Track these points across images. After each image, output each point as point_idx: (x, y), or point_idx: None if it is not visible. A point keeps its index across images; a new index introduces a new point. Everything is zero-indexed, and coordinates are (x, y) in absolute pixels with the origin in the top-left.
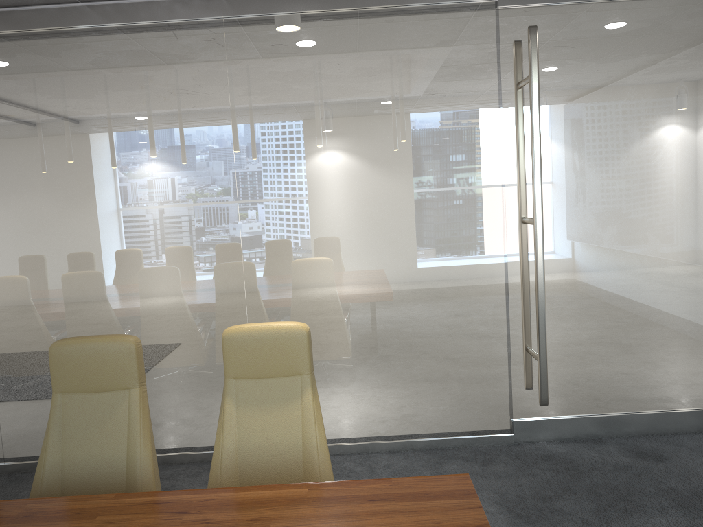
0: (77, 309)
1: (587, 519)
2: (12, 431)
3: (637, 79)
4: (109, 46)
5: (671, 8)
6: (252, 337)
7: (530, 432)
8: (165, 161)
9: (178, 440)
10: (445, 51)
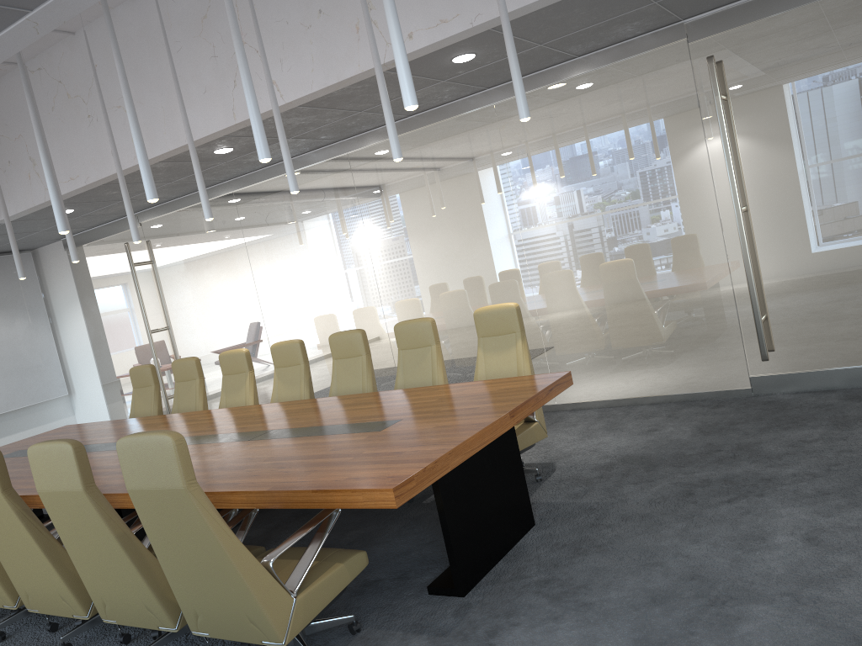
0: (433, 313)
1: (749, 432)
2: None
3: (824, 71)
4: (429, 139)
5: (848, 1)
6: (487, 313)
7: (767, 386)
8: (471, 208)
9: None
10: (650, 89)
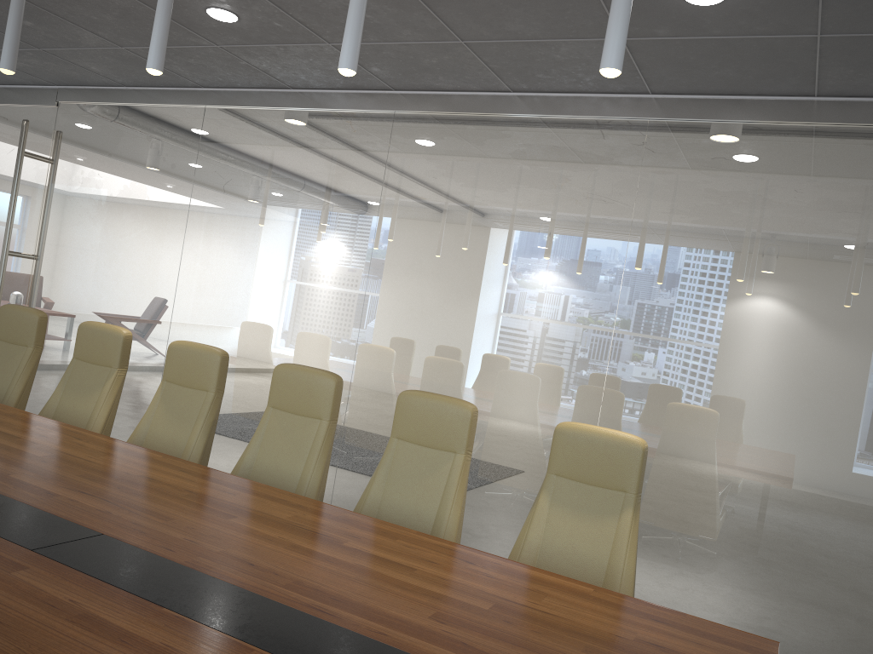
0: (431, 385)
1: None
2: (343, 487)
3: None
4: (527, 135)
5: None
6: (584, 437)
7: None
8: (552, 256)
9: (490, 551)
10: None
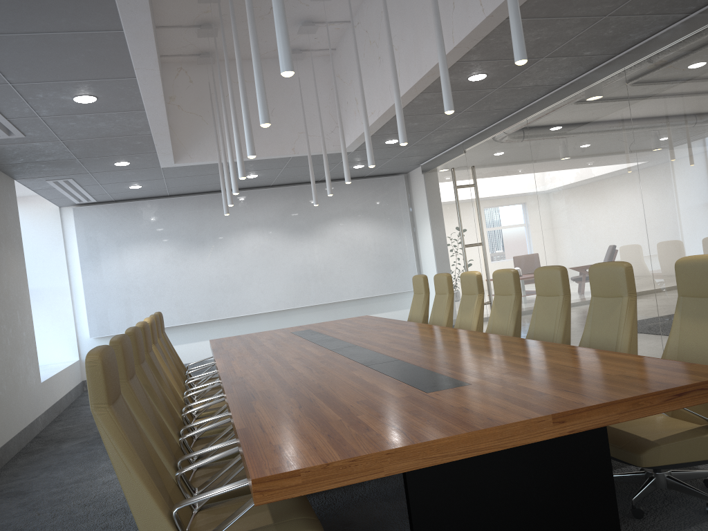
0: None
1: None
2: None
3: None
4: None
5: None
6: (689, 265)
7: None
8: None
9: None
10: None
